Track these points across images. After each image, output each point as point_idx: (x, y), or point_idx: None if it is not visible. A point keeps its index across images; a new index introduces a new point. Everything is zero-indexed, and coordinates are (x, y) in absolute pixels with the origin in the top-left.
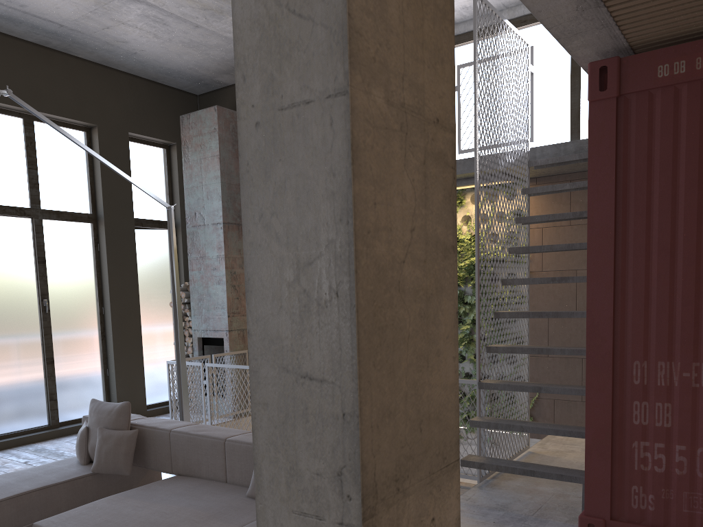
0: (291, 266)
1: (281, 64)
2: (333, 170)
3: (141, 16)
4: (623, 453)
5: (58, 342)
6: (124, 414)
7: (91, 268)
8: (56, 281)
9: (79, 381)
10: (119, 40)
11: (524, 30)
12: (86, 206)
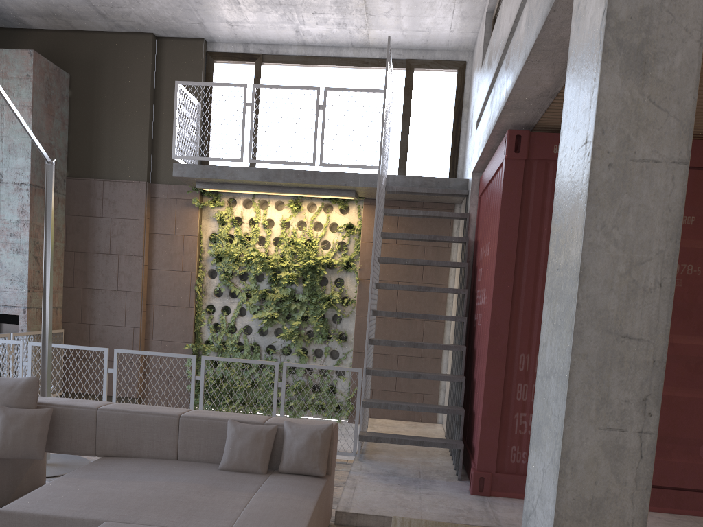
0: (624, 263)
1: (637, 131)
2: (669, 208)
3: None
4: (507, 422)
5: None
6: (32, 390)
7: None
8: None
9: None
10: None
11: (365, 70)
12: None
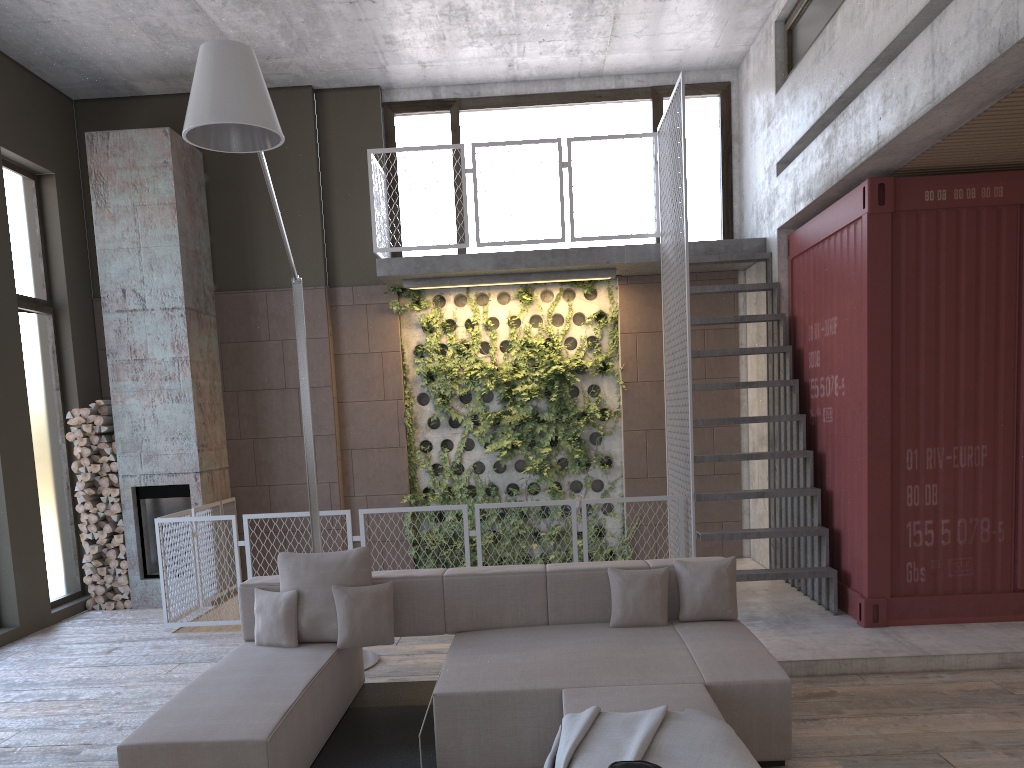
0: None
1: None
2: None
3: None
4: (898, 534)
5: None
6: (366, 563)
7: None
8: None
9: None
10: None
11: (598, 107)
12: None
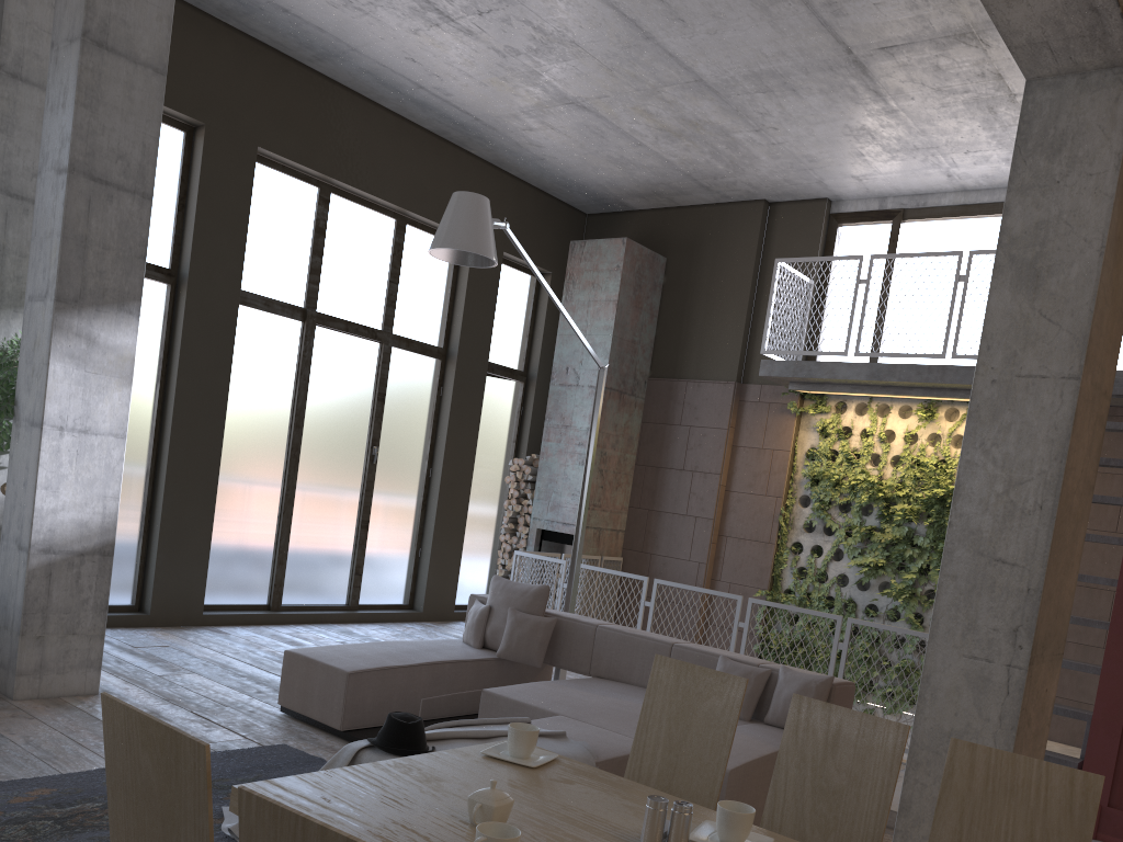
0: (1002, 482)
1: (1024, 346)
2: (1056, 425)
3: (579, 125)
4: None
5: (376, 502)
6: (542, 598)
7: (428, 416)
8: (389, 426)
9: (388, 557)
10: (533, 143)
11: None
12: (438, 338)
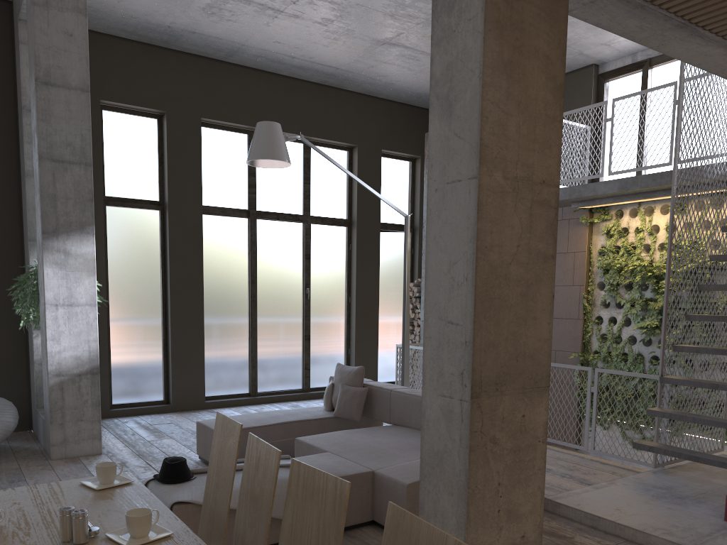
0: (446, 264)
1: (449, 160)
2: (469, 216)
3: (398, 56)
4: None
5: (314, 323)
6: (359, 375)
7: (343, 264)
8: (316, 274)
9: (327, 357)
10: (380, 75)
11: None
12: (344, 213)
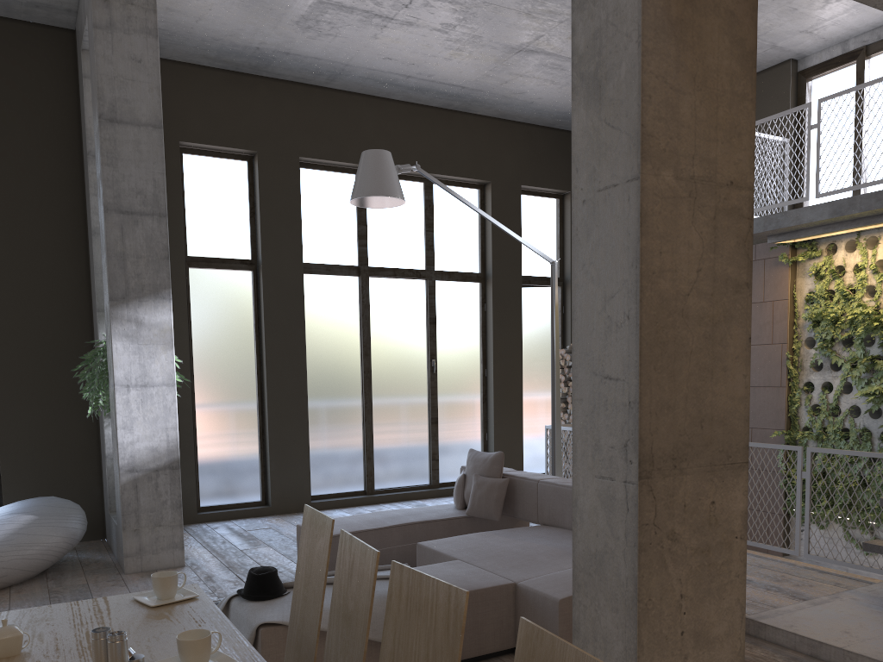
0: (600, 299)
1: (599, 159)
2: (629, 231)
3: (538, 66)
4: None
5: (442, 402)
6: (497, 463)
7: (477, 329)
8: (444, 342)
9: (460, 444)
10: (516, 92)
11: None
12: (476, 266)
